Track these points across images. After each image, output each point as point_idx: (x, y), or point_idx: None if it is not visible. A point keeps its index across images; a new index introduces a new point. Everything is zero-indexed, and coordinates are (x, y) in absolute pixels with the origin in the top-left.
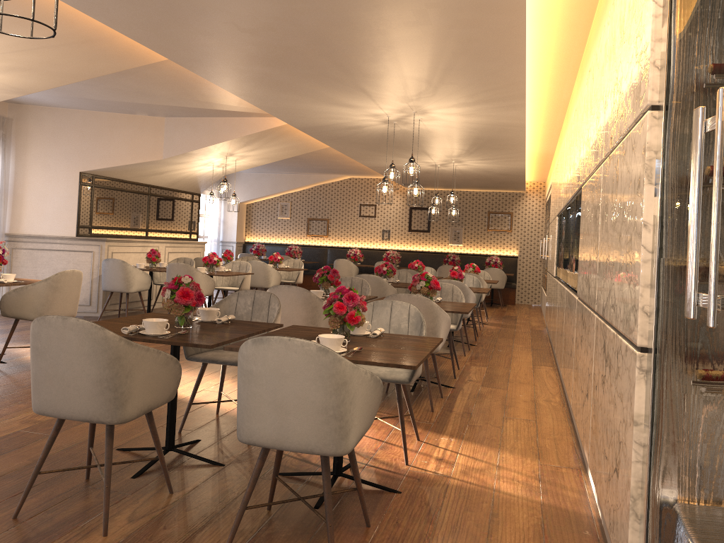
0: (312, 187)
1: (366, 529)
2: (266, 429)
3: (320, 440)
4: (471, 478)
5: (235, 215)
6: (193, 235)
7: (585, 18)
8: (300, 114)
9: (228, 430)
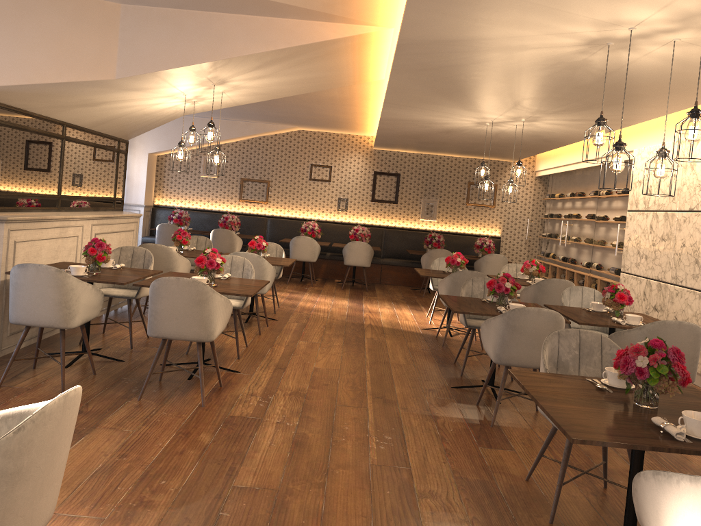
0: (248, 138)
1: None
2: None
3: None
4: None
5: (143, 170)
6: (117, 203)
7: None
8: (469, 7)
9: None
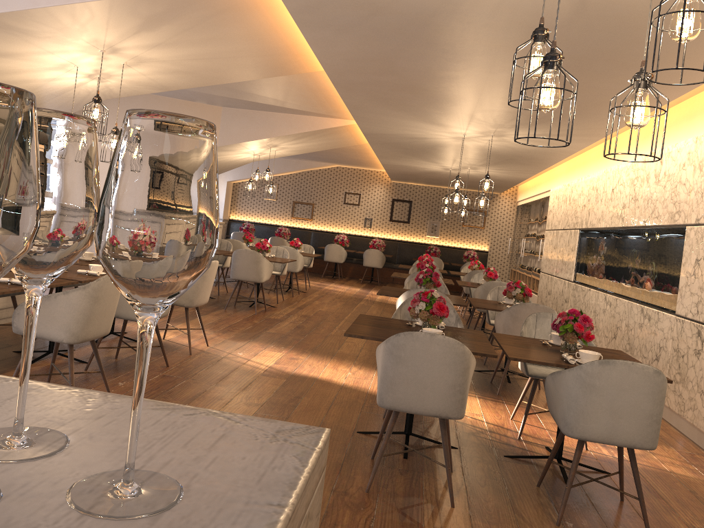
0: (300, 172)
1: (623, 503)
2: (598, 428)
3: (643, 438)
4: (643, 462)
5: (223, 193)
6: None
7: (700, 88)
8: (384, 124)
9: (418, 416)
